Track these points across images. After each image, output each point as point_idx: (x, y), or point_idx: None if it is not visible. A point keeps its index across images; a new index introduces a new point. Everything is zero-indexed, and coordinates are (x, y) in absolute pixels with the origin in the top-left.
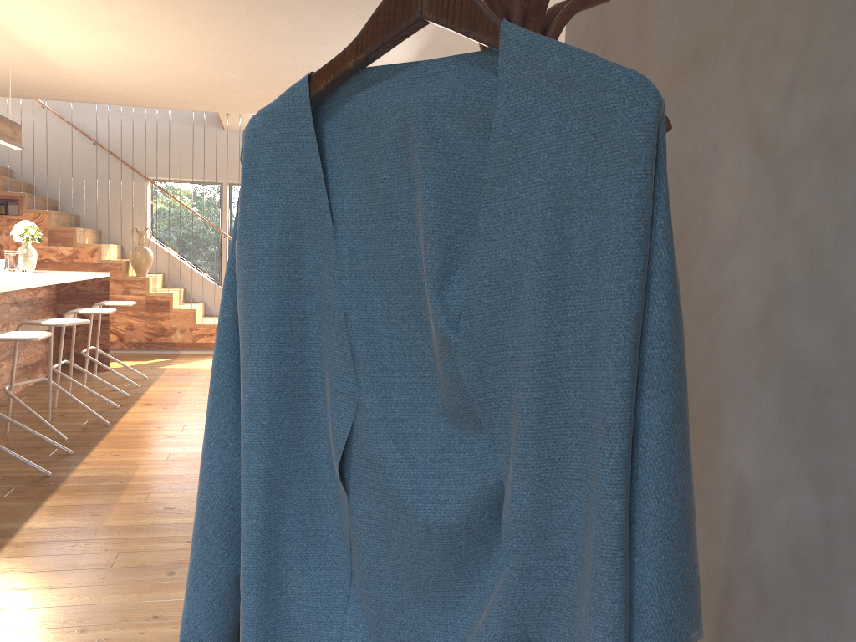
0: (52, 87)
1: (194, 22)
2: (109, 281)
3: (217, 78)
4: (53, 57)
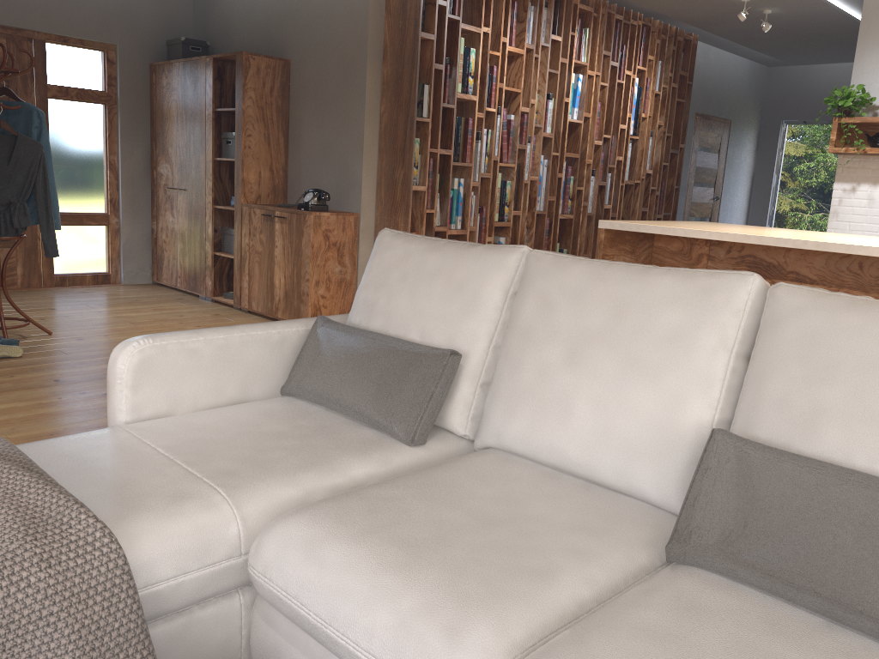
0: None
1: None
2: None
3: None
4: None
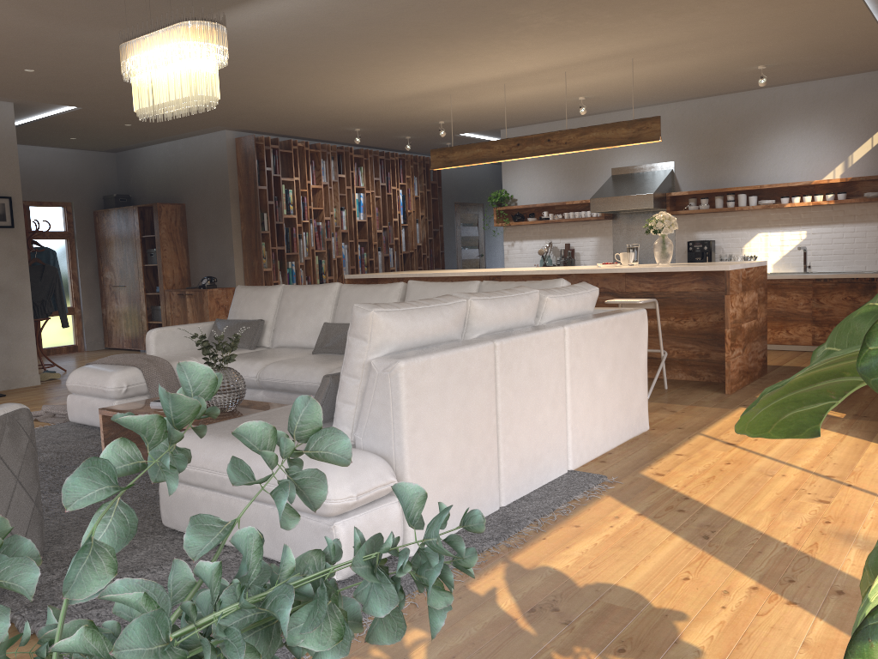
0: (776, 29)
1: (381, 57)
2: (726, 277)
3: (565, 9)
4: (603, 53)
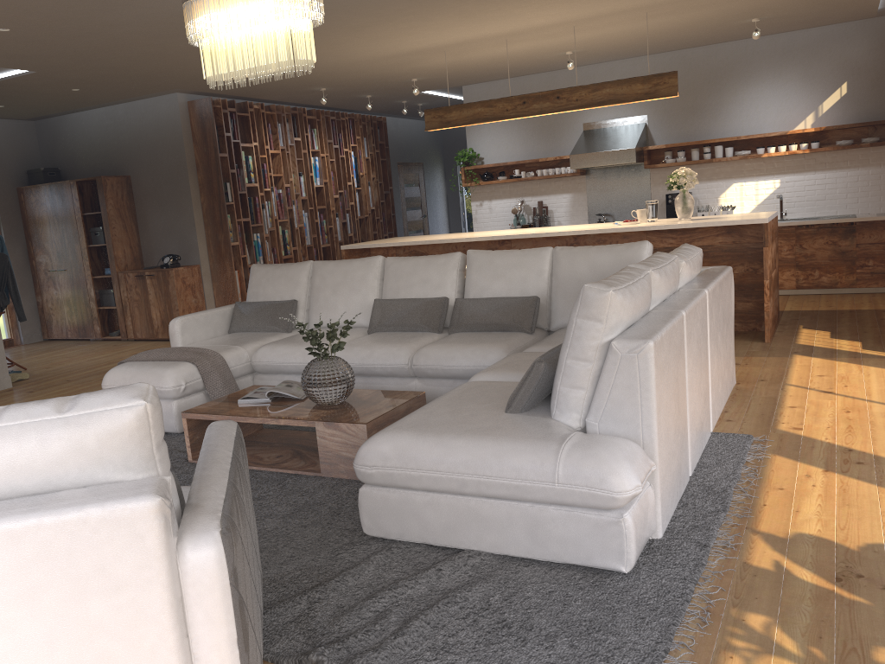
0: None
1: (405, 12)
2: (765, 229)
3: None
4: (623, 7)
